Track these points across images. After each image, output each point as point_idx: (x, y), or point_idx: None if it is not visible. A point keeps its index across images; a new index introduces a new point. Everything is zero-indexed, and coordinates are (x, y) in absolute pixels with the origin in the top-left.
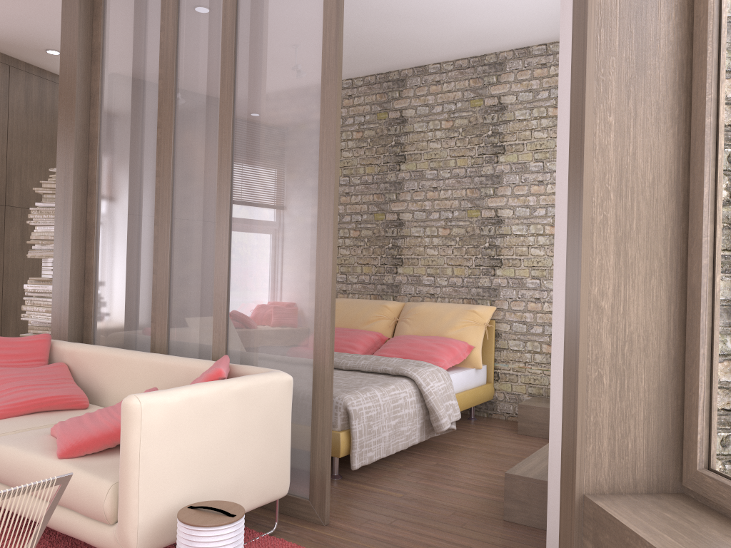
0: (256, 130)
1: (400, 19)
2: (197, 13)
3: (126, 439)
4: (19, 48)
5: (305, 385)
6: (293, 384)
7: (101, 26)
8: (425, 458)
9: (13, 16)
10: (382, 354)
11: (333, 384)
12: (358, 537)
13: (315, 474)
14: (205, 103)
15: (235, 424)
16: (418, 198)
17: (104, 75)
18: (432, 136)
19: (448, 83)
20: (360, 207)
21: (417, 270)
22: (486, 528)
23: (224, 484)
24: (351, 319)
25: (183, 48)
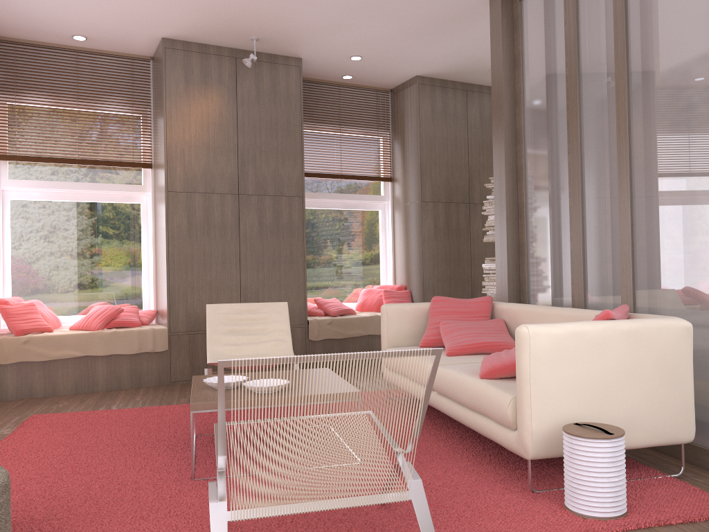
0: (649, 89)
1: None
2: None
3: (519, 359)
4: (471, 74)
5: None
6: (700, 334)
7: (519, 35)
8: None
9: (462, 49)
10: None
11: None
12: None
13: None
14: (604, 76)
15: (624, 361)
16: None
17: (524, 77)
18: None
19: None
20: None
21: None
22: None
23: (615, 414)
24: None
25: (583, 32)
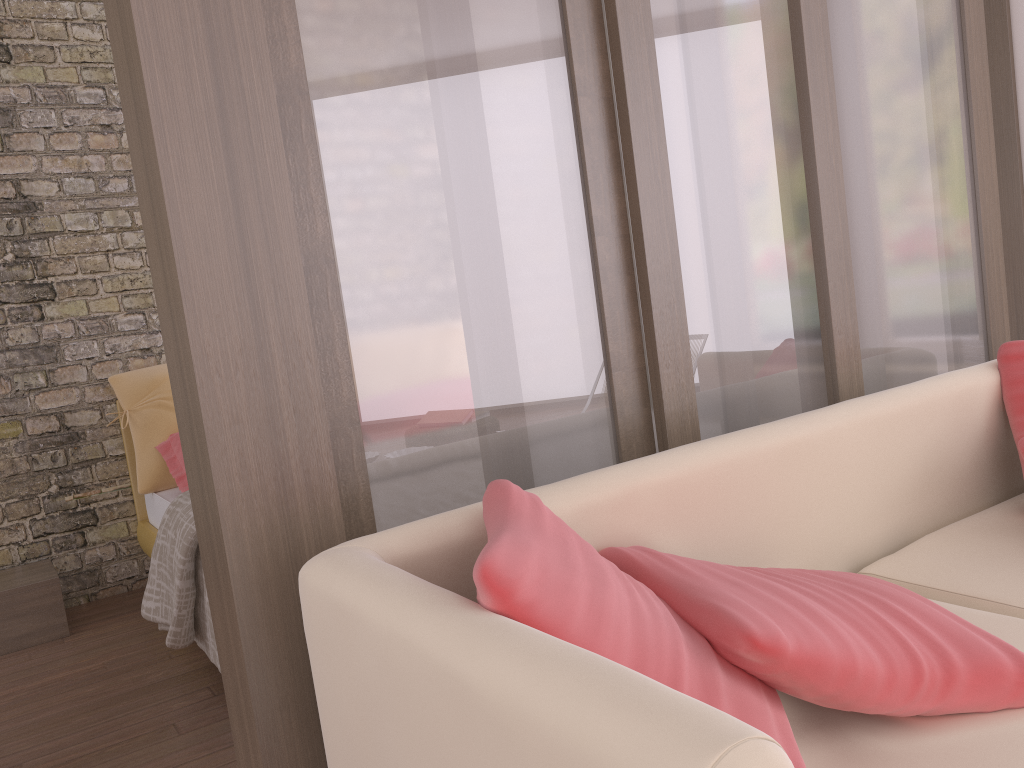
0: None
1: None
2: None
3: None
4: None
5: None
6: None
7: None
8: None
9: None
10: None
11: None
12: None
13: None
14: None
15: None
16: None
17: None
18: None
19: None
20: None
21: None
22: None
23: None
24: None
25: None
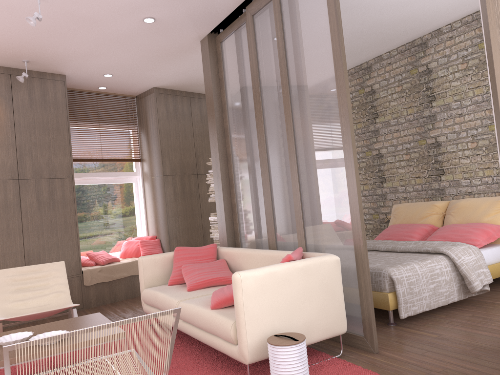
0: (303, 107)
1: (407, 5)
2: (265, 45)
3: (235, 296)
4: (192, 86)
5: (352, 262)
6: (345, 262)
7: (221, 66)
8: (464, 311)
9: (184, 71)
10: (432, 239)
11: (385, 262)
12: (396, 361)
13: (365, 319)
14: (276, 97)
15: (302, 287)
16: (448, 123)
17: (227, 93)
18: (452, 77)
19: (459, 36)
20: (407, 138)
21: (456, 176)
22: (496, 359)
23: (299, 323)
24: (410, 217)
25: (261, 68)
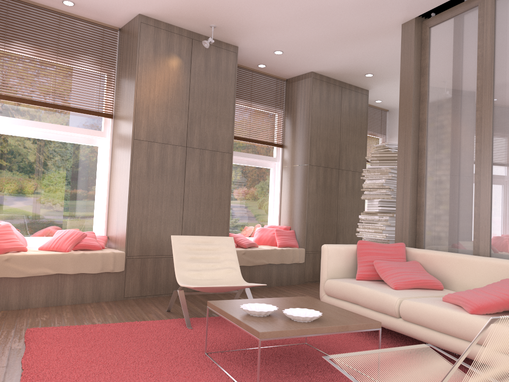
0: None
1: None
2: None
3: None
4: (350, 75)
5: None
6: None
7: (427, 52)
8: None
9: (357, 57)
10: None
11: None
12: None
13: None
14: None
15: None
16: None
17: (430, 83)
18: None
19: None
20: None
21: None
22: None
23: None
24: None
25: (500, 56)
